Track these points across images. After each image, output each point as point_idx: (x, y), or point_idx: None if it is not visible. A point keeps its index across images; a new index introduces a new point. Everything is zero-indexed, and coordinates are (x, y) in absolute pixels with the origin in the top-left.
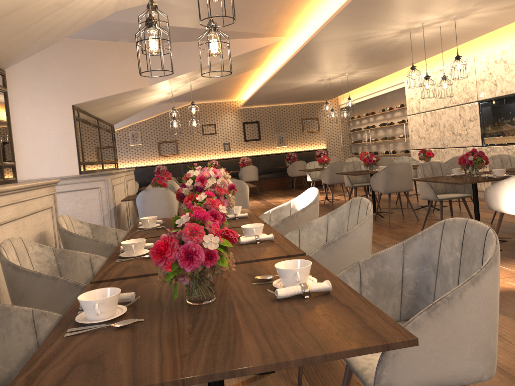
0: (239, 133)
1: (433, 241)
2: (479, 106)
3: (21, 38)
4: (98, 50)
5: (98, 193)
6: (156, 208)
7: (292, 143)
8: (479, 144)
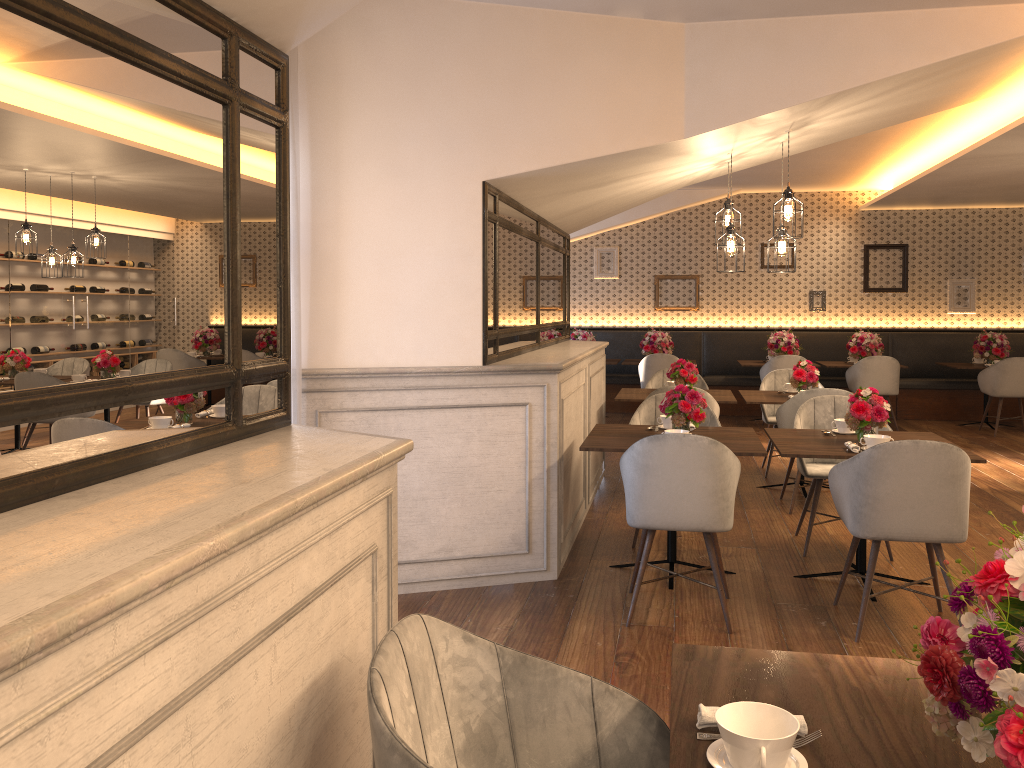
0: (852, 272)
1: None
2: None
3: None
4: (562, 37)
5: (524, 419)
6: (679, 492)
7: (993, 307)
8: None
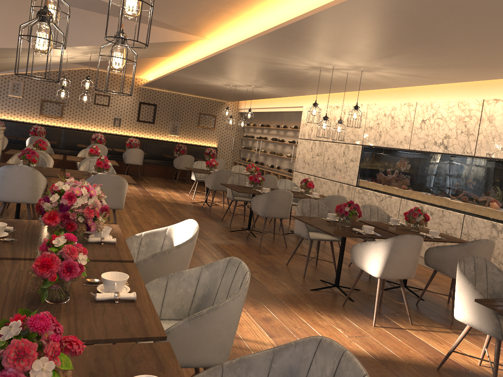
0: (133, 112)
1: (304, 356)
2: (362, 150)
3: None
4: None
5: None
6: (17, 188)
7: (185, 134)
8: (354, 184)
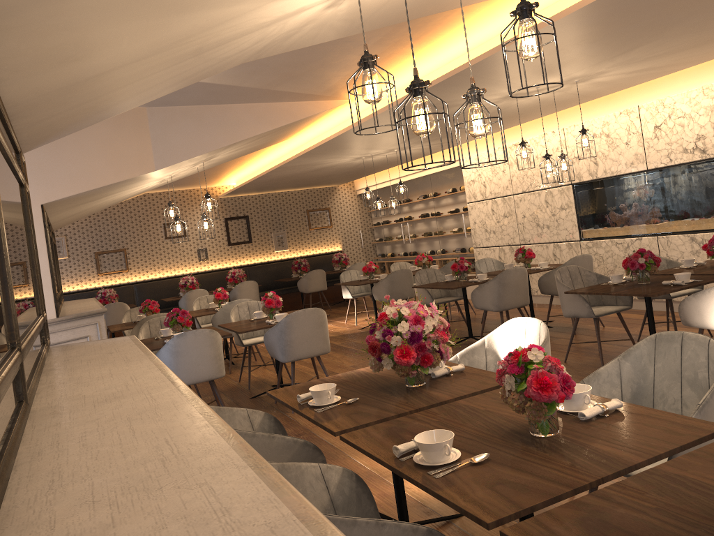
0: (220, 234)
1: None
2: (574, 190)
3: (98, 103)
4: None
5: None
6: (197, 362)
7: (297, 245)
8: (576, 238)
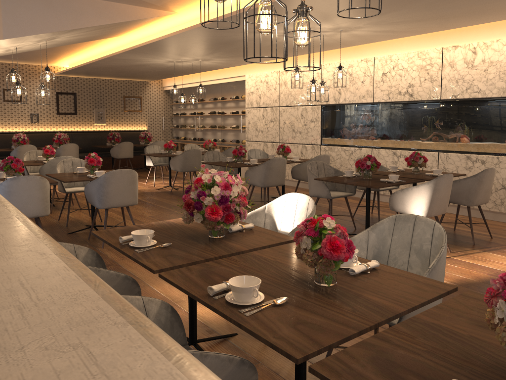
0: (51, 104)
1: None
2: (322, 109)
3: None
4: None
5: None
6: (26, 201)
7: (112, 121)
8: (318, 143)
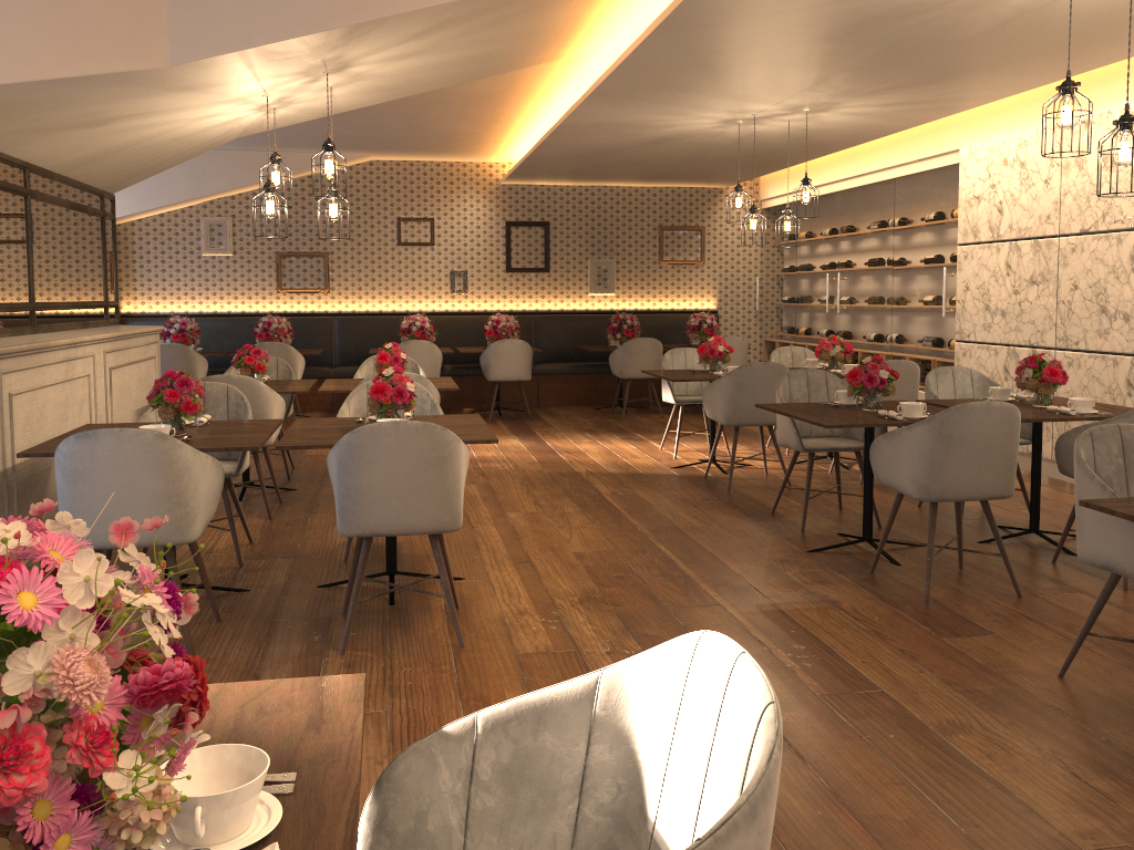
0: (495, 250)
1: None
2: None
3: None
4: None
5: None
6: (121, 501)
7: (631, 288)
8: None
